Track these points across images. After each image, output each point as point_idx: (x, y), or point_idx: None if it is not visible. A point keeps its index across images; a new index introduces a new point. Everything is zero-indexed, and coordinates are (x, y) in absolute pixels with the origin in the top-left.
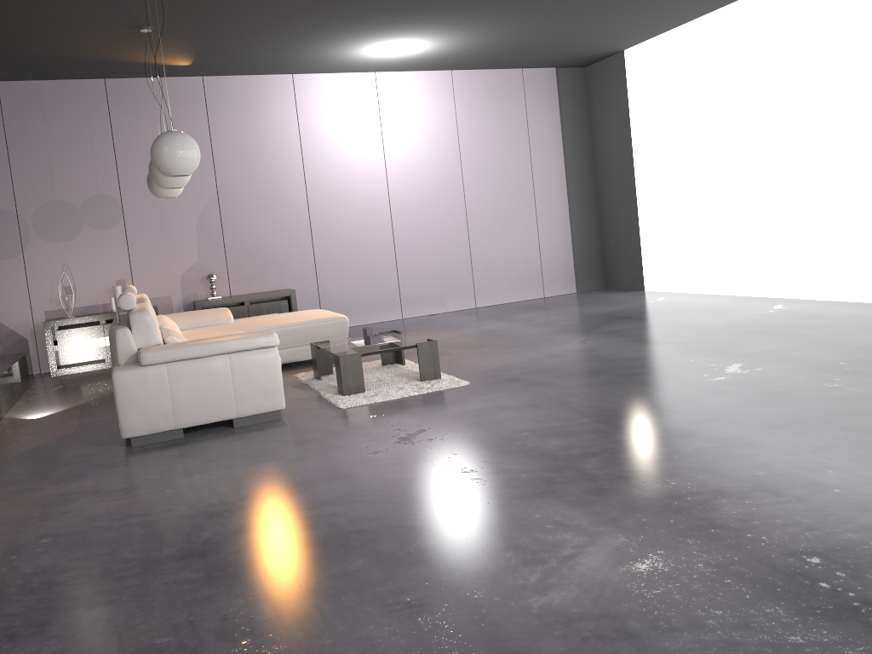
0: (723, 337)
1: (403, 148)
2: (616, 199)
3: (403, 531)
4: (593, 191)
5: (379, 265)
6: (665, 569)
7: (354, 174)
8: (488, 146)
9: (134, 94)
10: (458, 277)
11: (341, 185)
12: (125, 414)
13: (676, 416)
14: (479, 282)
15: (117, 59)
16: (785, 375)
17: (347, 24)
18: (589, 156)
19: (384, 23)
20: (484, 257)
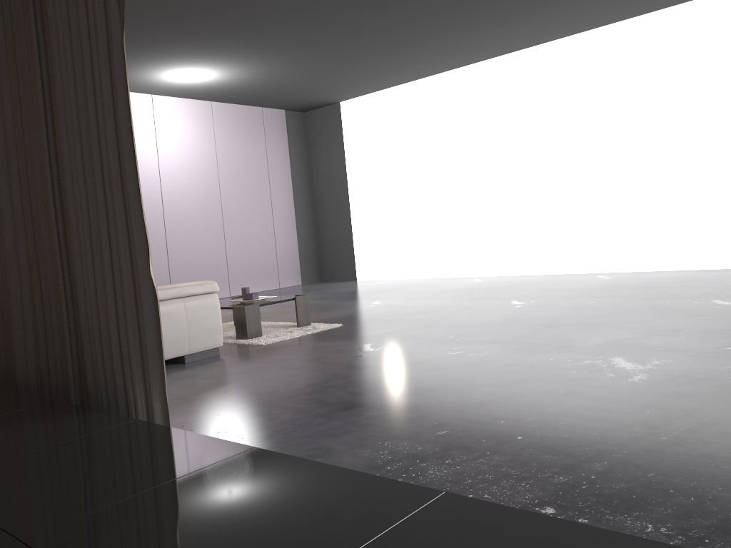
0: (475, 293)
1: (174, 160)
2: (331, 212)
3: (481, 376)
4: (311, 206)
5: (153, 259)
6: (670, 361)
7: None
8: (238, 164)
9: None
10: (217, 270)
11: None
12: None
13: (532, 320)
14: (233, 275)
15: None
16: (554, 301)
17: (173, 47)
18: (308, 179)
19: (202, 52)
20: (236, 254)
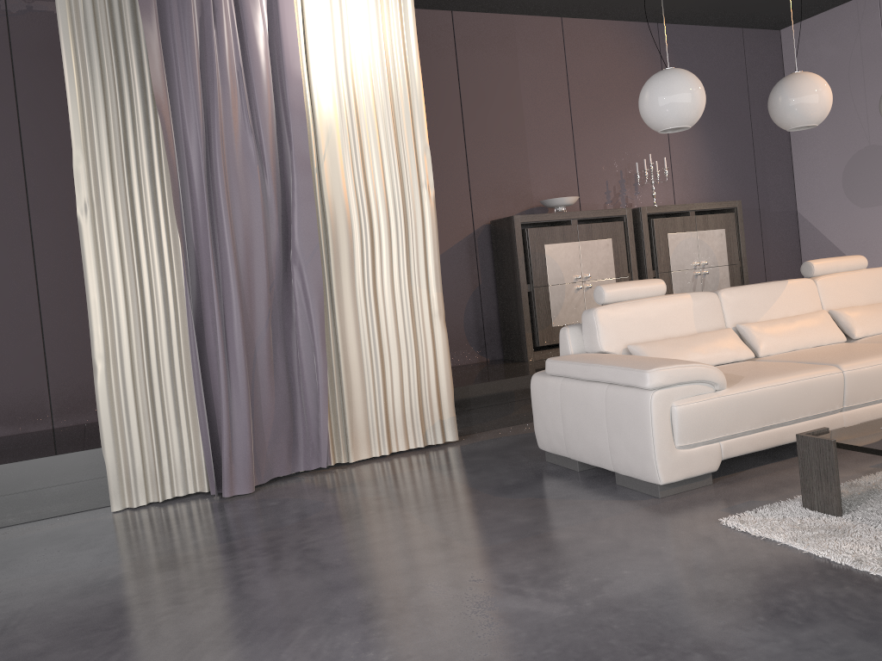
0: None
1: None
2: None
3: (88, 660)
4: None
5: None
6: None
7: None
8: None
9: None
10: None
11: None
12: (535, 422)
13: None
14: None
15: None
16: None
17: None
18: None
19: None
20: None
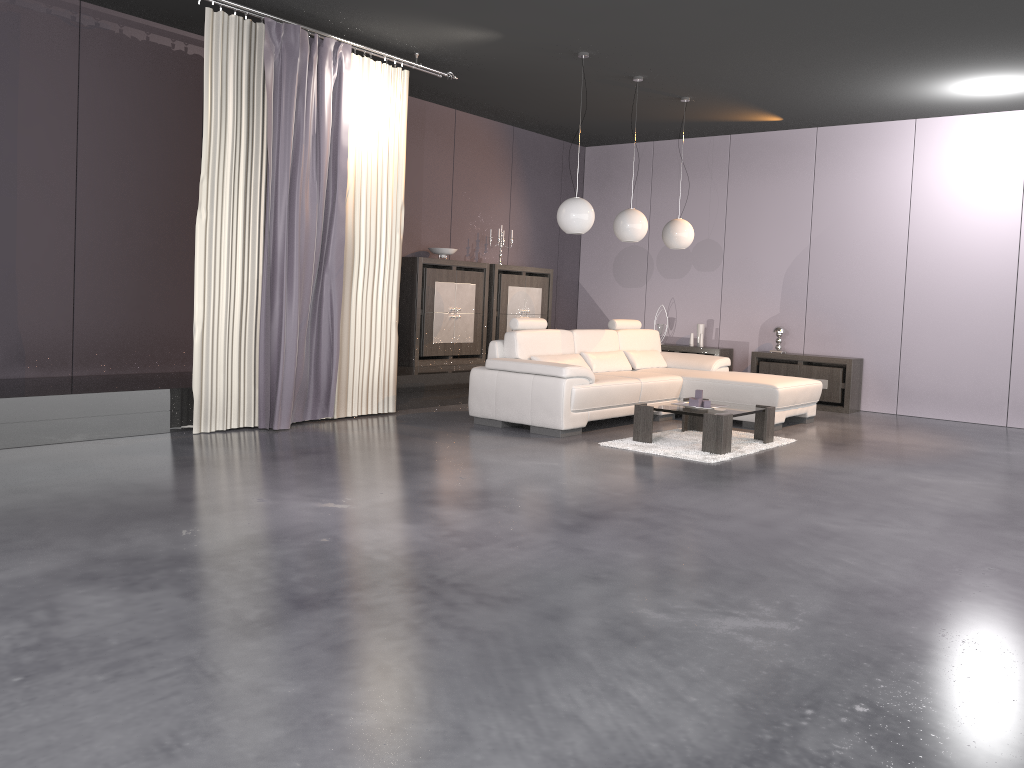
0: None
1: None
2: None
3: (347, 475)
4: None
5: (985, 352)
6: (303, 515)
7: (972, 238)
8: None
9: (751, 148)
10: None
11: (951, 249)
12: (471, 398)
13: (652, 514)
14: None
15: (709, 120)
16: (883, 546)
17: (869, 73)
18: None
19: (914, 67)
20: None
